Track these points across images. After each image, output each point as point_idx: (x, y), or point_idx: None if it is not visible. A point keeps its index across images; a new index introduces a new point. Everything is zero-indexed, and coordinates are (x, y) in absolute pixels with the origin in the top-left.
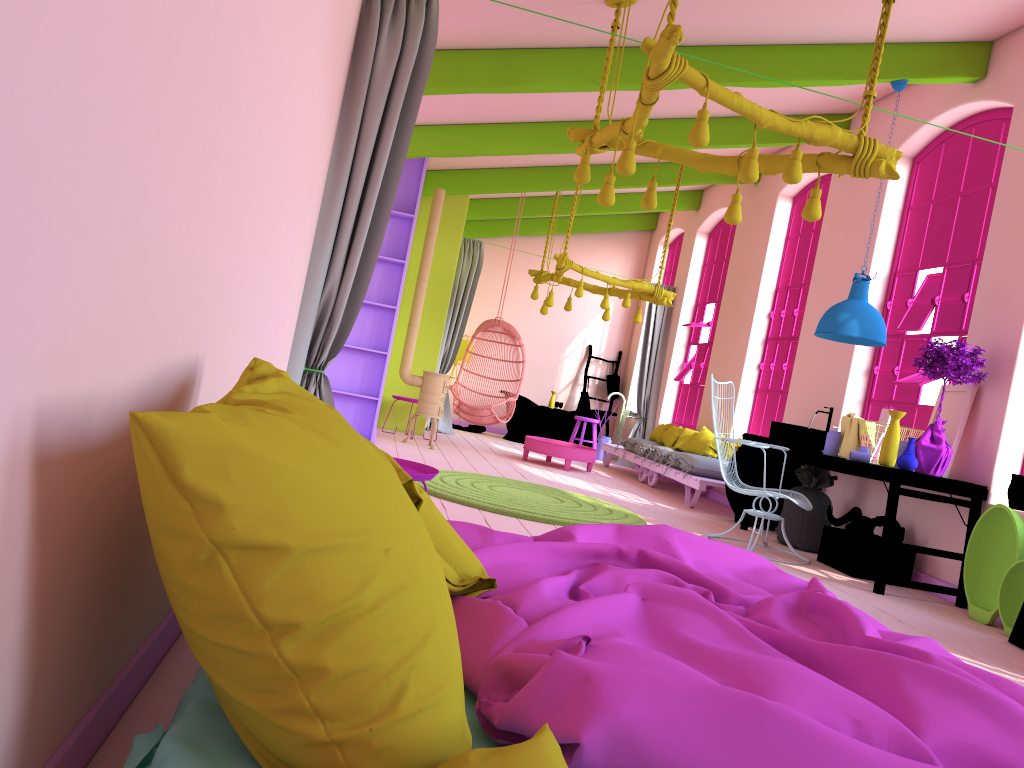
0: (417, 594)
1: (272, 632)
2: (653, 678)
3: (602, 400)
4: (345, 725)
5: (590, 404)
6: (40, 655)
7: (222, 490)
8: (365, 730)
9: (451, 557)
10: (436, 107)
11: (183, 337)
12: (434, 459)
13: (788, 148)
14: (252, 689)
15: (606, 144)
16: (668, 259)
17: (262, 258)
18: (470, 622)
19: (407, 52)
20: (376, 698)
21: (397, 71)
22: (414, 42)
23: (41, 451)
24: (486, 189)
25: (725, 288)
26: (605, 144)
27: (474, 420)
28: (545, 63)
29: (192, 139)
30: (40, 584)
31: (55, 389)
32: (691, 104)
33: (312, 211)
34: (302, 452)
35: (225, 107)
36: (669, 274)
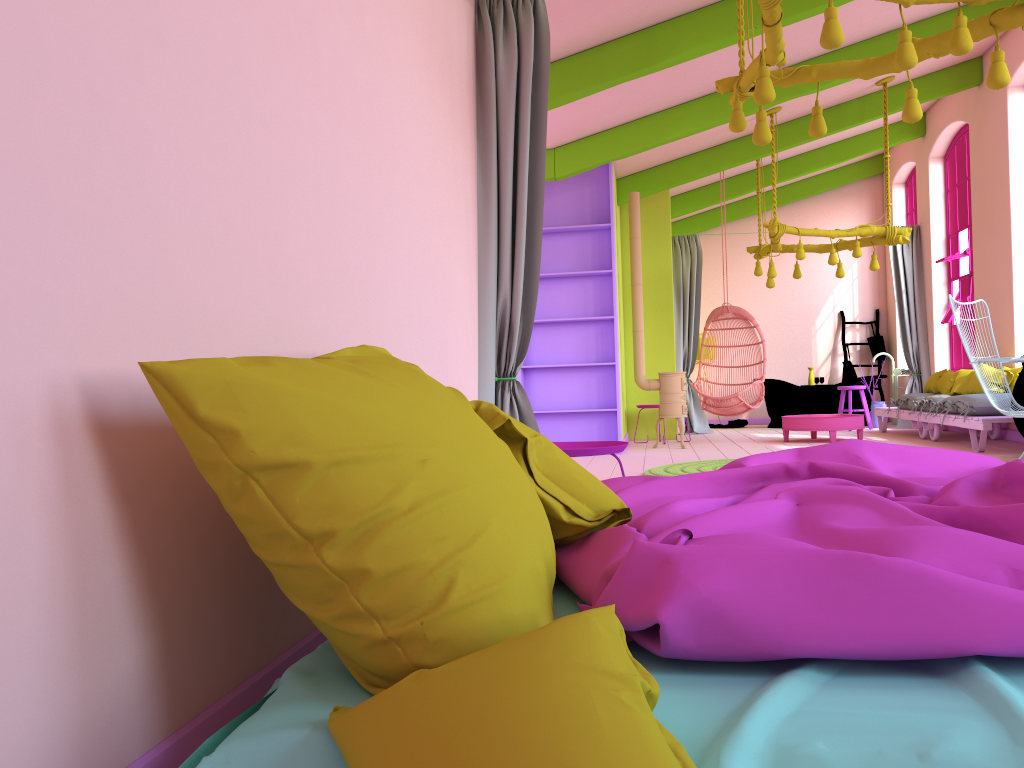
0: (464, 498)
1: (314, 543)
2: (741, 551)
3: (868, 365)
4: (399, 622)
5: (856, 372)
6: (163, 605)
7: (236, 419)
8: (416, 624)
9: (582, 495)
10: (600, 111)
11: (284, 335)
12: (683, 456)
13: (1006, 34)
14: (316, 602)
15: (753, 84)
16: (907, 198)
17: (391, 270)
18: (599, 549)
19: (524, 58)
20: (424, 594)
21: (519, 78)
22: (528, 46)
23: (99, 419)
24: (681, 179)
25: (972, 208)
26: (753, 84)
27: (725, 412)
28: (685, 29)
29: (231, 153)
30: (140, 539)
31: (101, 365)
32: (867, 22)
33: (464, 229)
34: (325, 383)
35: (274, 125)
36: (911, 214)
